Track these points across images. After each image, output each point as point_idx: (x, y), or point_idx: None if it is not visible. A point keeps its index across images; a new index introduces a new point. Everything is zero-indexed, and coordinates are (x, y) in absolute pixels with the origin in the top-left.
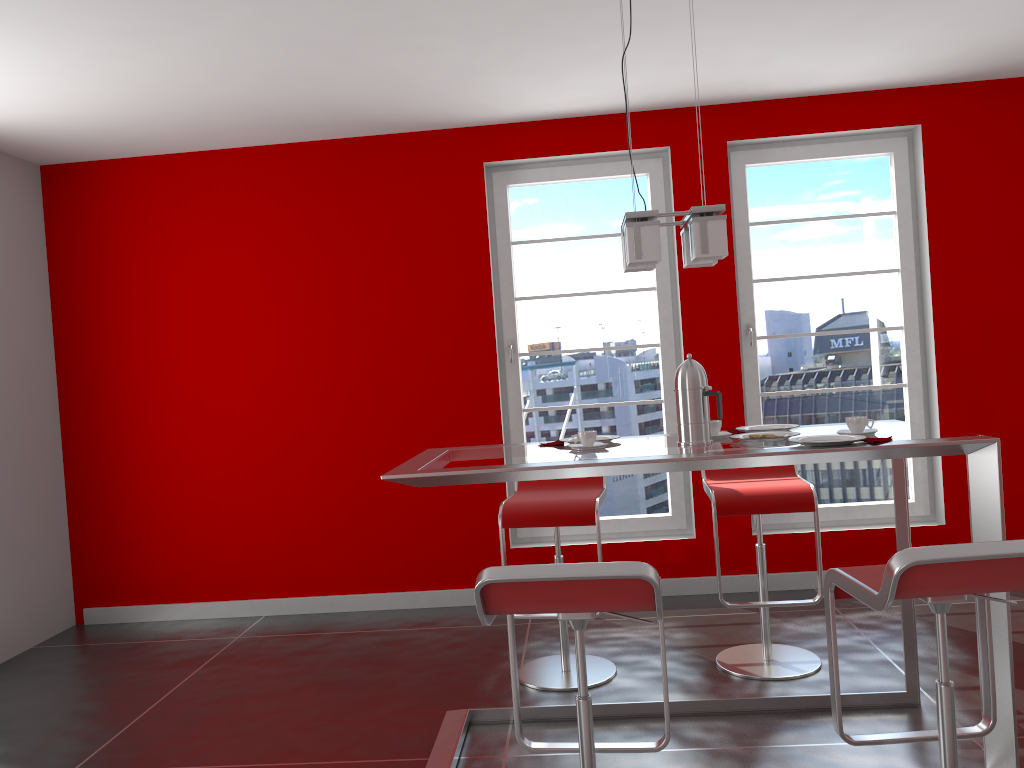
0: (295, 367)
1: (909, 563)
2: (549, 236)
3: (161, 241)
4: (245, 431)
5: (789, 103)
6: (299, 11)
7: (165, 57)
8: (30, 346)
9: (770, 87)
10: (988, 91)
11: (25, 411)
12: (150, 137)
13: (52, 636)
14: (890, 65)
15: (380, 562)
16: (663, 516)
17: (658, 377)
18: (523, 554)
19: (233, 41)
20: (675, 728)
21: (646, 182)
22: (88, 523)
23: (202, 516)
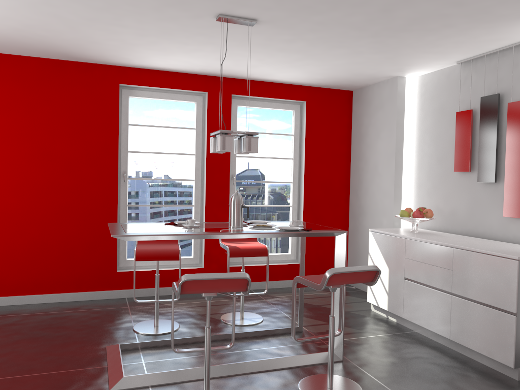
0: (4, 174)
1: (333, 273)
2: (147, 124)
3: None
4: None
5: (258, 83)
6: (64, 5)
7: None
8: None
9: (253, 75)
10: (330, 93)
11: None
12: None
13: None
14: (300, 77)
15: (46, 278)
16: (189, 257)
17: (192, 194)
18: (123, 274)
19: (18, 8)
20: (213, 346)
21: (194, 106)
22: None
23: None
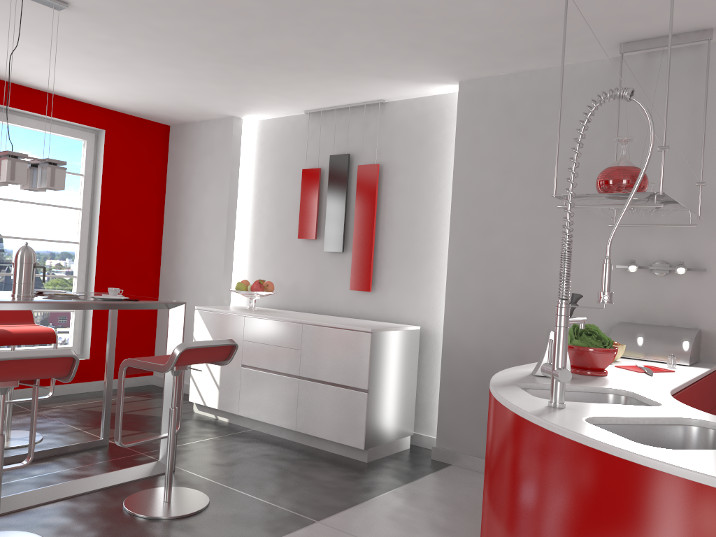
0: None
1: (185, 348)
2: None
3: None
4: None
5: (33, 91)
6: None
7: None
8: None
9: (27, 79)
10: (140, 123)
11: None
12: None
13: None
14: (102, 94)
15: None
16: None
17: None
18: None
19: None
20: None
21: None
22: None
23: None
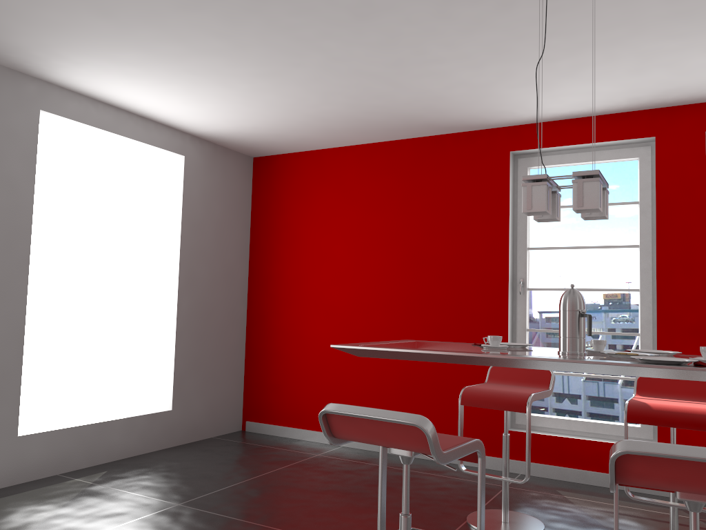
0: (376, 285)
1: (620, 451)
2: None
3: (309, 202)
4: (343, 324)
5: None
6: (349, 54)
7: (288, 89)
8: (233, 260)
9: None
10: None
11: (225, 298)
12: (303, 139)
13: (225, 433)
14: None
15: None
16: (633, 426)
17: (636, 315)
18: (516, 436)
19: (321, 76)
20: None
21: (636, 164)
22: (254, 369)
23: (314, 375)
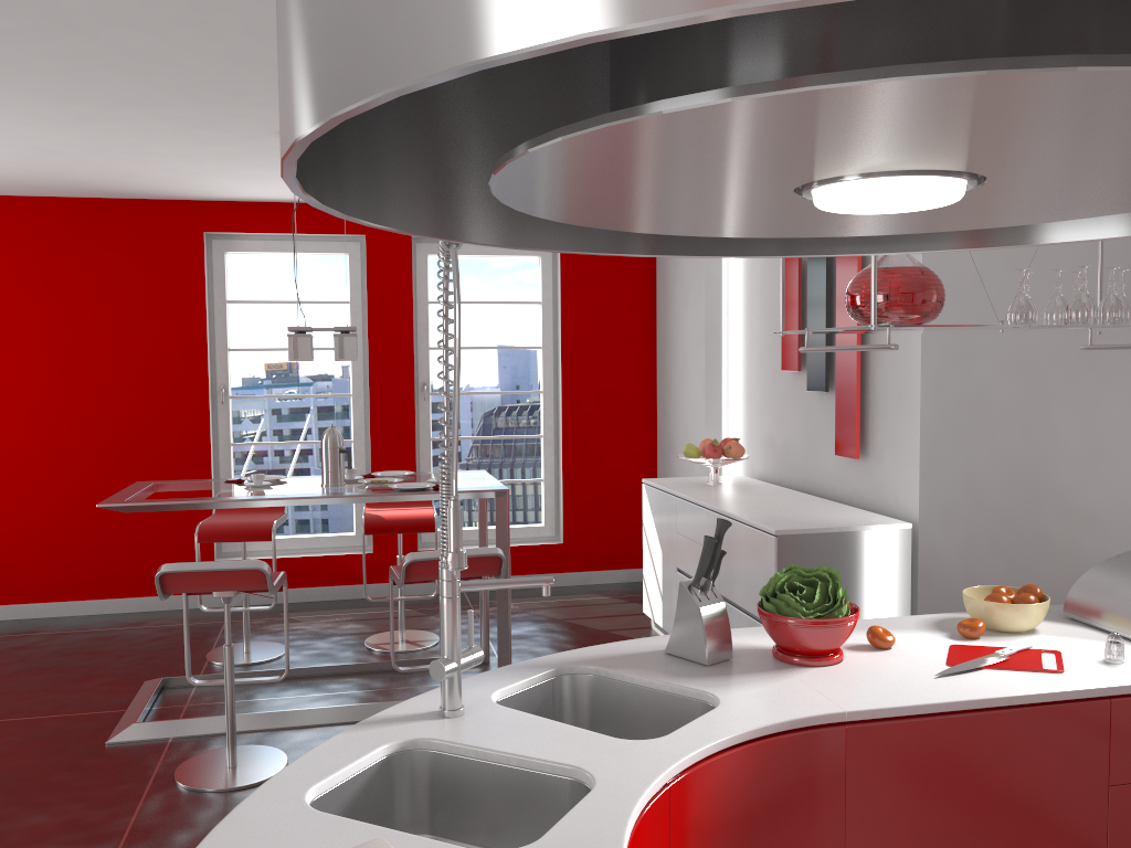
0: (16, 399)
1: (410, 560)
2: (261, 298)
3: None
4: None
5: None
6: (40, 137)
7: None
8: None
9: None
10: None
11: None
12: None
13: None
14: None
15: (94, 573)
16: (348, 535)
17: (349, 421)
18: None
19: None
20: (317, 683)
21: (346, 260)
22: None
23: None
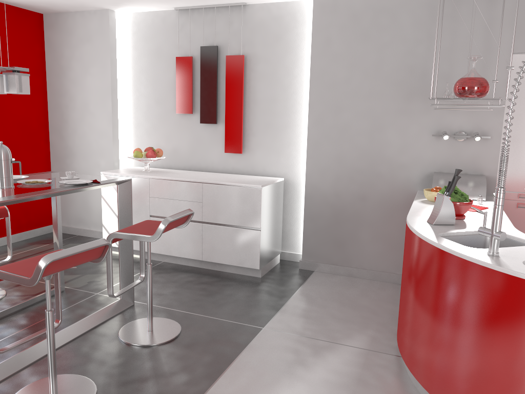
0: None
1: (169, 222)
2: None
3: None
4: None
5: None
6: None
7: None
8: None
9: None
10: (18, 13)
11: None
12: None
13: None
14: None
15: None
16: None
17: None
18: None
19: None
20: None
21: None
22: None
23: None
